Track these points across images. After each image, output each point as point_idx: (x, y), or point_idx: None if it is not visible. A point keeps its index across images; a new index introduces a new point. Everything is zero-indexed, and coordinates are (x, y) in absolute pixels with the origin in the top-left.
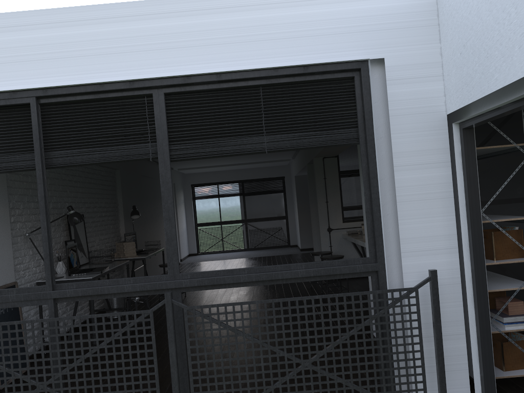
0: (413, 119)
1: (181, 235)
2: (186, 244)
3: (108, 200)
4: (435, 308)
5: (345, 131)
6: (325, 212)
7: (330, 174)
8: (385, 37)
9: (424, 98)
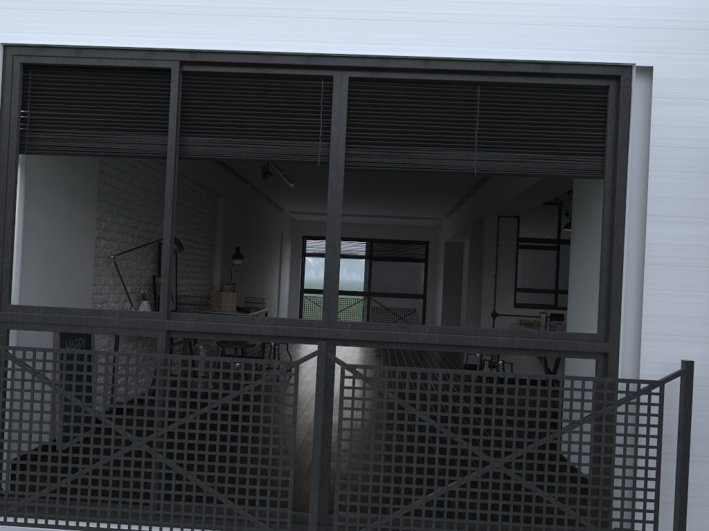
0: (682, 155)
1: (281, 301)
2: (286, 314)
3: (205, 235)
4: (685, 413)
5: (586, 158)
6: (491, 289)
7: (505, 239)
8: (658, 39)
9: (701, 128)
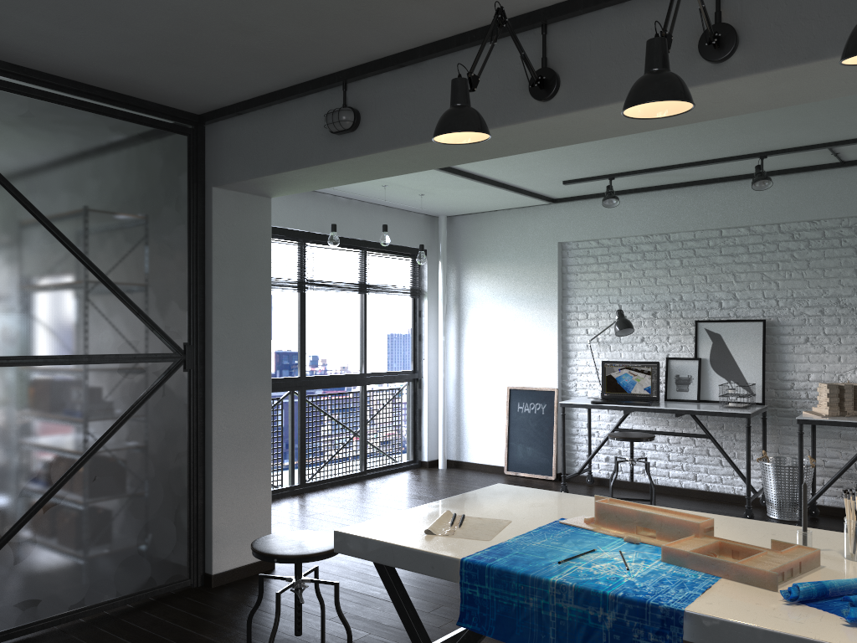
0: None
1: None
2: None
3: None
4: None
5: None
6: None
7: None
8: None
9: None
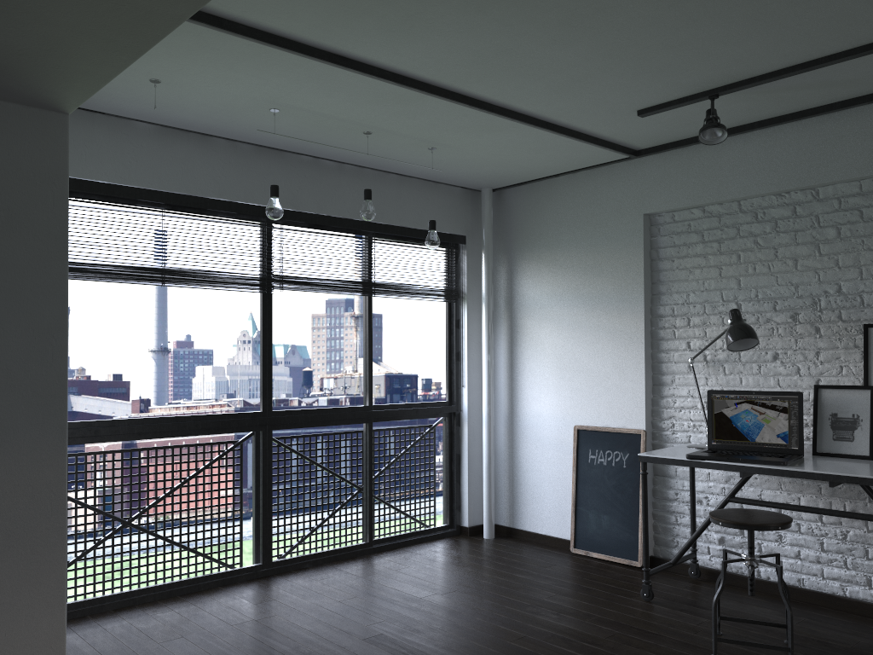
0: None
1: None
2: None
3: None
4: None
5: None
6: None
7: None
8: None
9: None
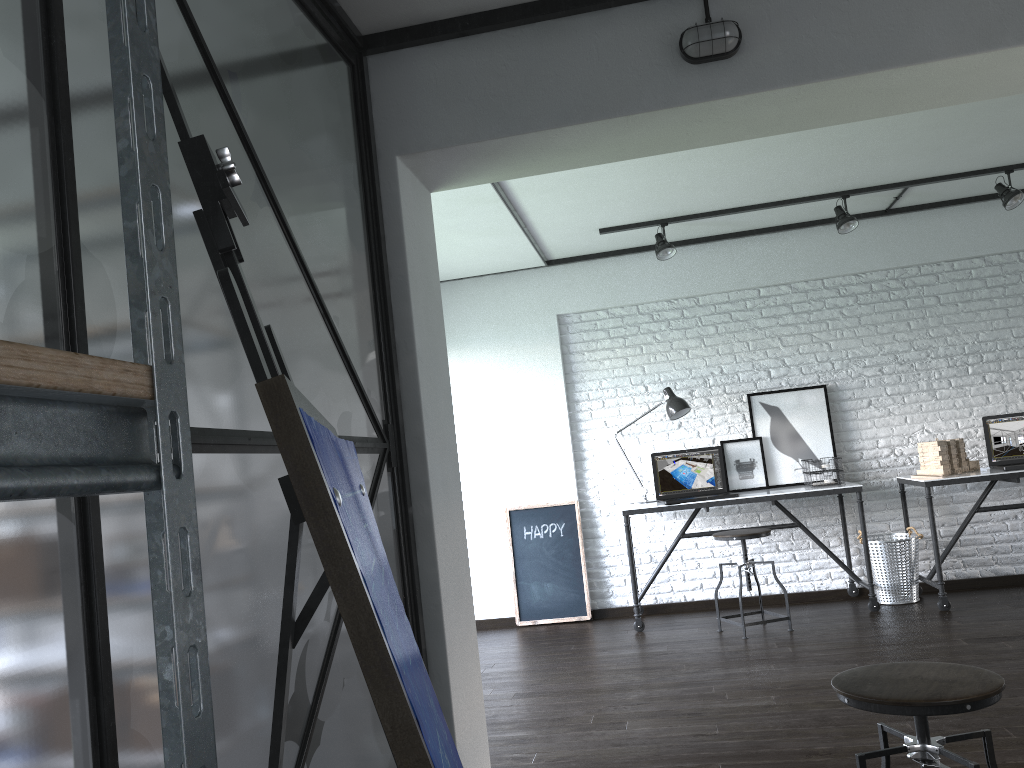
0: None
1: None
2: None
3: (1012, 333)
4: None
5: None
6: None
7: None
8: None
9: None
